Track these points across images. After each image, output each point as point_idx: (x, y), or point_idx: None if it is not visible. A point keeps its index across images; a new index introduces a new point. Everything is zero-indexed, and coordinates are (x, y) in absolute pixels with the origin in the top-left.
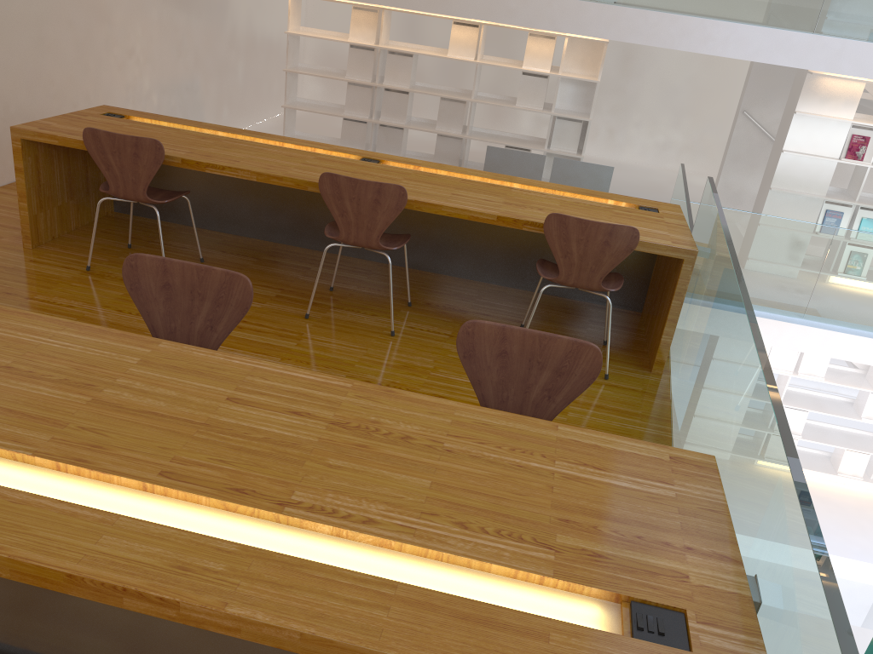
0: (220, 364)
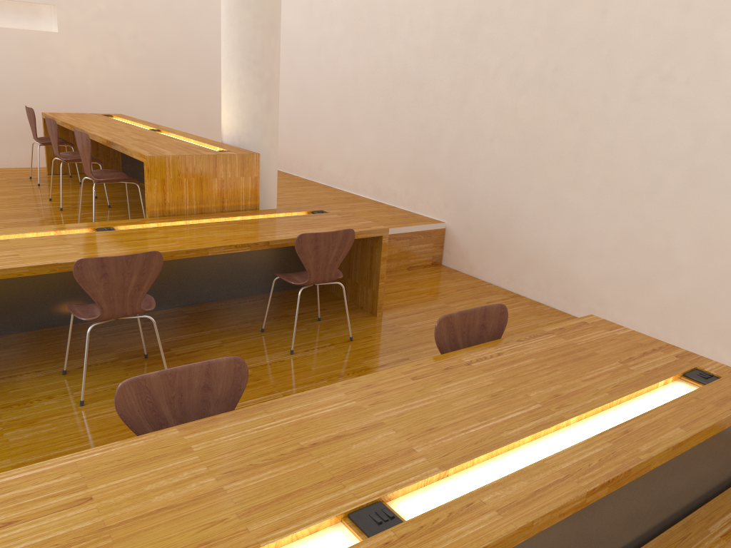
0: (43, 260)
